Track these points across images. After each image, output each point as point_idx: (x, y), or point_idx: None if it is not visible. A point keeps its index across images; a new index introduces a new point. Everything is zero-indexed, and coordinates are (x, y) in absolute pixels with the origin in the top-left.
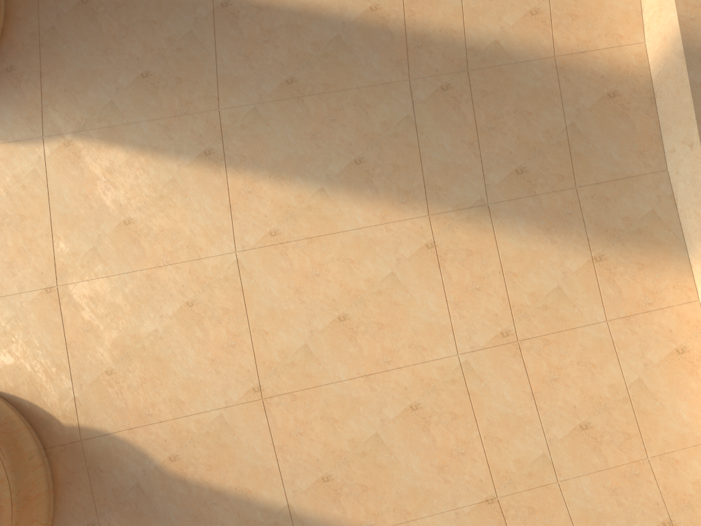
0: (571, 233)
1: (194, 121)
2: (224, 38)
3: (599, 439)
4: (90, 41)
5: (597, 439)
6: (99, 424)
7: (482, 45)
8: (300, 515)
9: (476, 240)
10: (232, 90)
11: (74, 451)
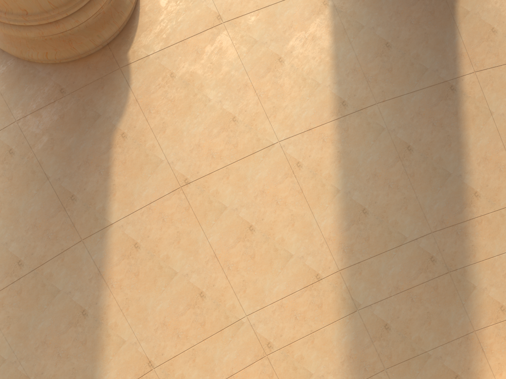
0: (351, 374)
1: (363, 88)
2: (428, 94)
3: None
4: (402, 0)
5: None
6: (134, 78)
7: (469, 278)
8: (106, 234)
9: (329, 308)
10: (392, 109)
11: (111, 65)
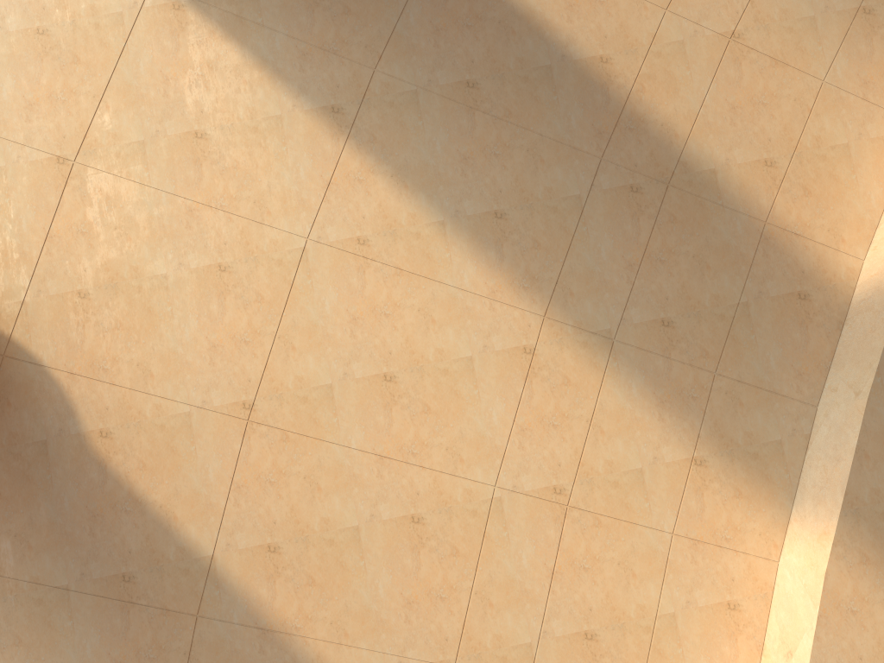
0: (685, 420)
1: (340, 67)
2: None
3: (598, 658)
4: None
5: (596, 656)
6: (36, 349)
7: (698, 167)
8: (220, 575)
9: (580, 372)
10: (401, 56)
11: None
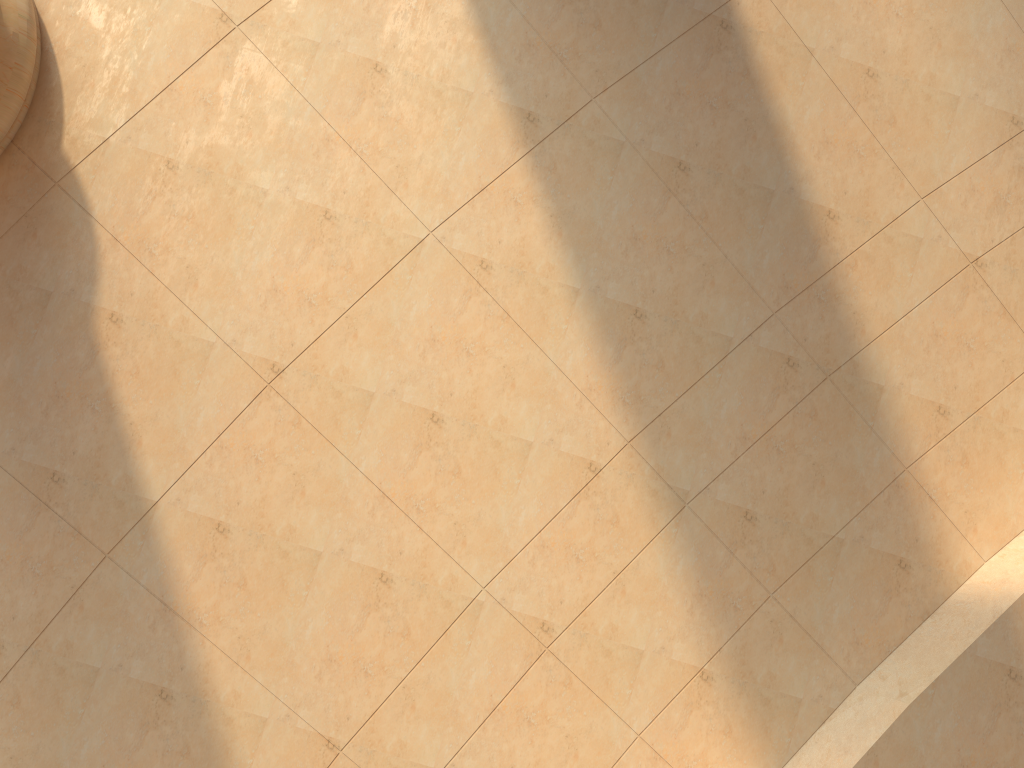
0: (714, 626)
1: (559, 77)
2: (683, 51)
3: None
4: None
5: None
6: (93, 195)
7: (867, 375)
8: (152, 526)
9: (634, 519)
10: (627, 101)
11: (35, 183)
